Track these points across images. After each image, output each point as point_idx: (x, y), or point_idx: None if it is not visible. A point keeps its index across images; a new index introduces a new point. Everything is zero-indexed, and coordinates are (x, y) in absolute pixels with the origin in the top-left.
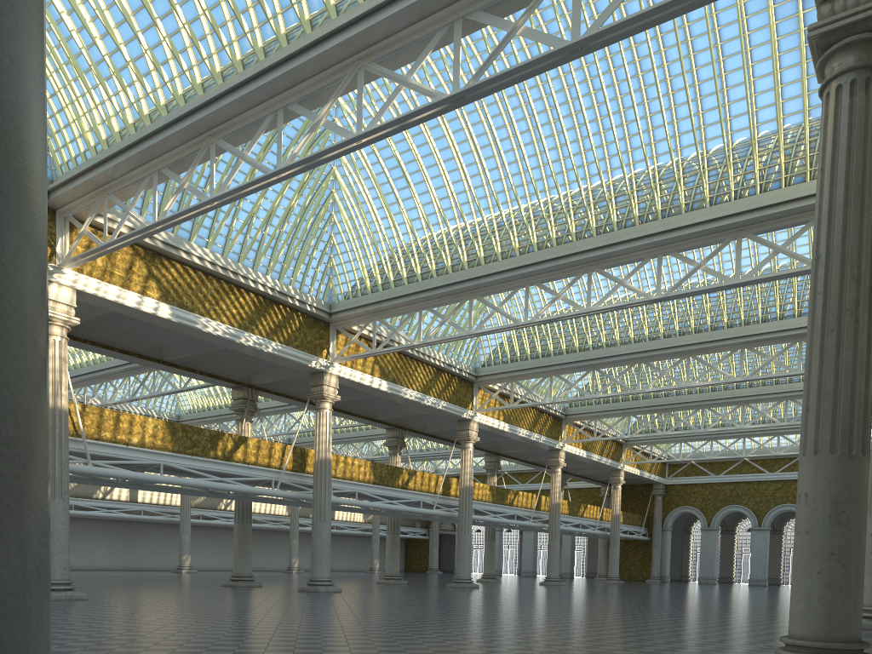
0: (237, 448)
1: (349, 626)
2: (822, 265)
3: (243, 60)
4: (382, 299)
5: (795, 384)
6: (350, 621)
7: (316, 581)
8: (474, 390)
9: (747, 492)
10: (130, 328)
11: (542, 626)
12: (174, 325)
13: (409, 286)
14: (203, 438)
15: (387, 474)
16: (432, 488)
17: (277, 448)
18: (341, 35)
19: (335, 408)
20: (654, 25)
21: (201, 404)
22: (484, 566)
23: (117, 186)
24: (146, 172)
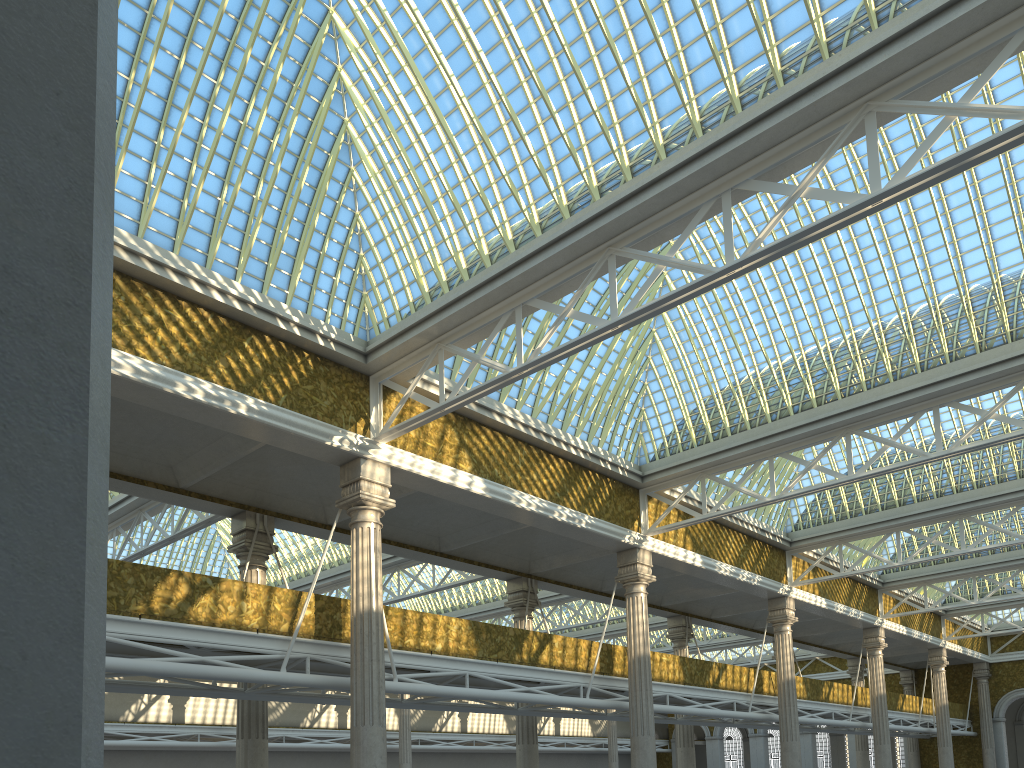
0: (542, 649)
1: None
2: None
3: (667, 143)
4: (718, 450)
5: None
6: None
7: None
8: (787, 559)
9: None
10: (414, 515)
11: None
12: (484, 502)
13: (754, 431)
14: (508, 639)
15: (697, 671)
16: (743, 685)
17: (582, 646)
18: (855, 69)
19: (616, 595)
20: None
21: (421, 609)
22: None
23: (460, 333)
24: (505, 308)
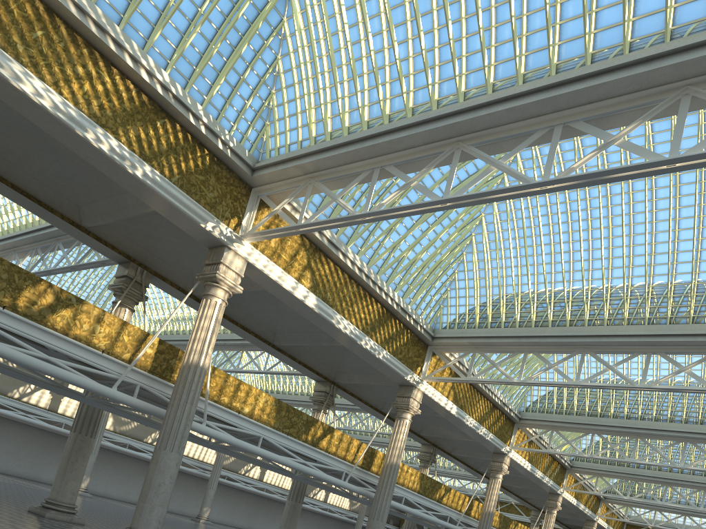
0: (324, 436)
1: None
2: None
3: (526, 74)
4: (492, 335)
5: None
6: None
7: None
8: (514, 429)
9: None
10: (260, 309)
11: None
12: (312, 315)
13: (520, 329)
14: (300, 422)
15: (430, 486)
16: (458, 506)
17: (354, 444)
18: (688, 54)
19: (391, 417)
20: None
21: (255, 385)
22: None
23: (328, 176)
24: (367, 166)
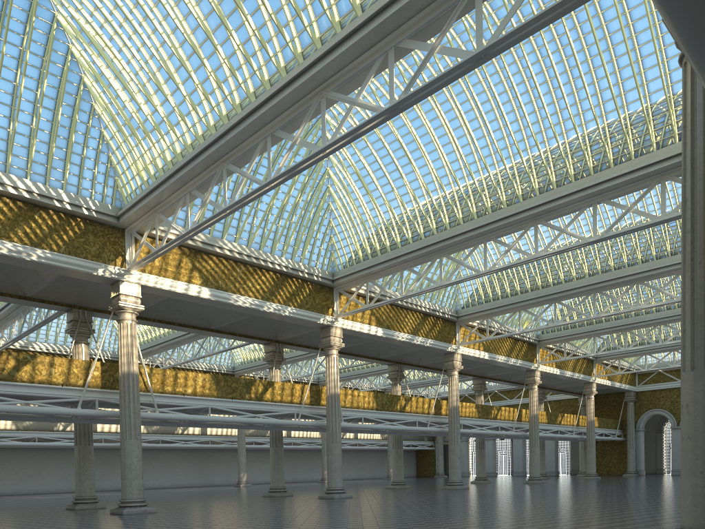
0: (266, 390)
1: (336, 527)
2: (688, 208)
3: (241, 103)
4: (371, 265)
5: None
6: (340, 523)
7: (331, 490)
8: (456, 328)
9: None
10: (185, 307)
11: (497, 522)
12: (214, 303)
13: (391, 252)
14: (240, 385)
15: (387, 401)
16: (425, 410)
17: (297, 388)
18: (306, 74)
19: (345, 352)
20: (541, 28)
21: (249, 356)
22: (477, 470)
23: (163, 207)
24: (181, 194)
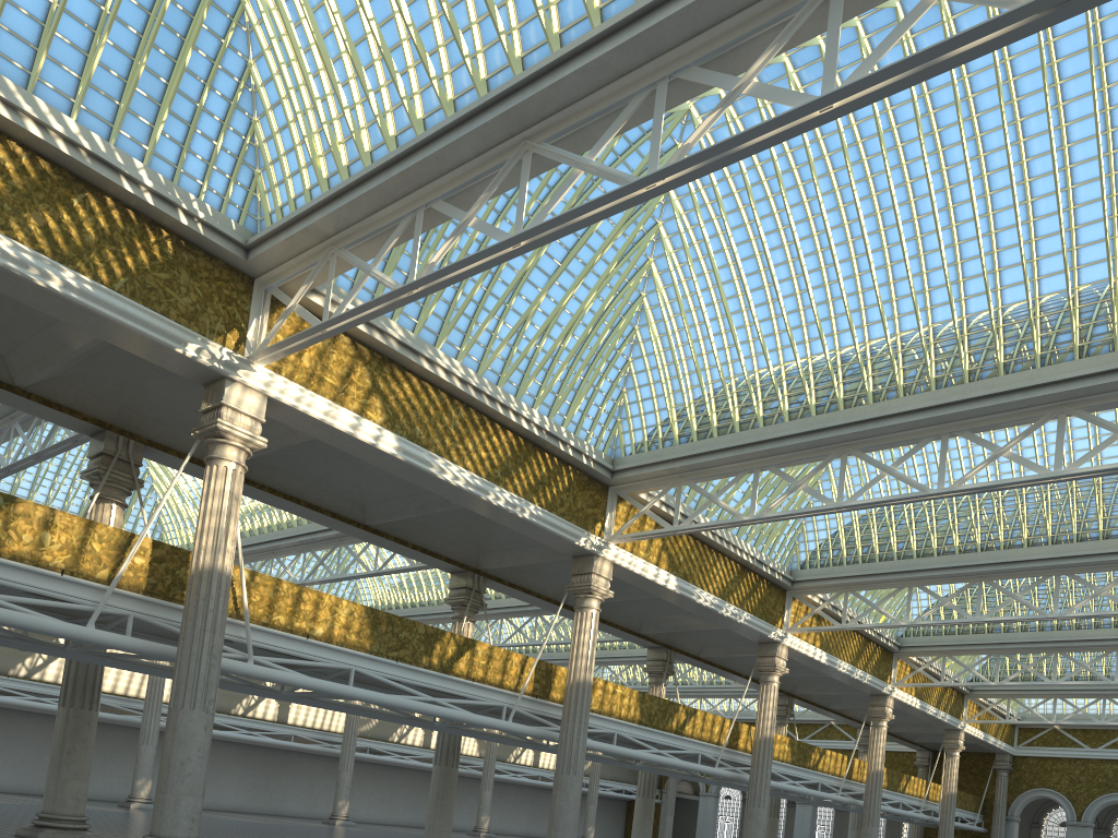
0: (460, 655)
1: None
2: None
3: (604, 7)
4: (699, 451)
5: None
6: None
7: None
8: (786, 601)
9: None
10: (328, 472)
11: None
12: (398, 466)
13: (742, 434)
14: (415, 637)
15: (658, 711)
16: (715, 736)
17: (514, 660)
18: None
19: None
20: None
21: (387, 599)
22: None
23: (355, 236)
24: (406, 209)
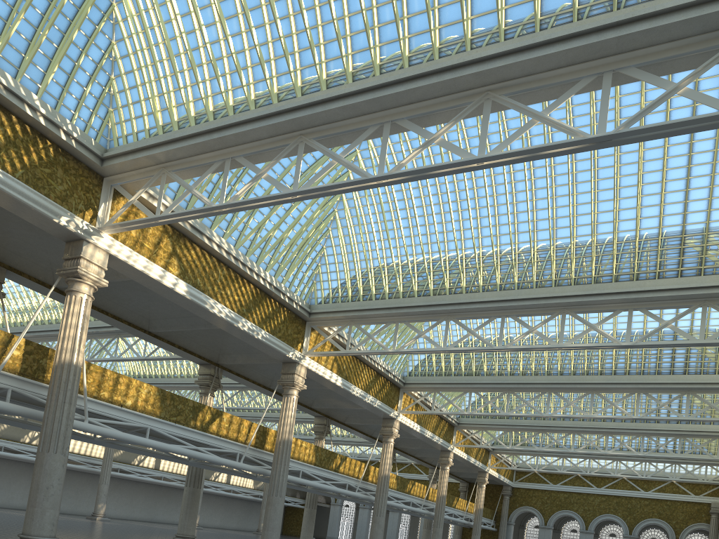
0: (213, 420)
1: None
2: None
3: (355, 72)
4: (364, 308)
5: (651, 424)
6: None
7: None
8: (400, 394)
9: (578, 501)
10: (130, 297)
11: None
12: (185, 302)
13: (390, 301)
14: (187, 408)
15: (325, 458)
16: (356, 473)
17: (245, 424)
18: (483, 64)
19: (281, 393)
20: None
21: (137, 371)
22: None
23: (181, 166)
24: (218, 157)
